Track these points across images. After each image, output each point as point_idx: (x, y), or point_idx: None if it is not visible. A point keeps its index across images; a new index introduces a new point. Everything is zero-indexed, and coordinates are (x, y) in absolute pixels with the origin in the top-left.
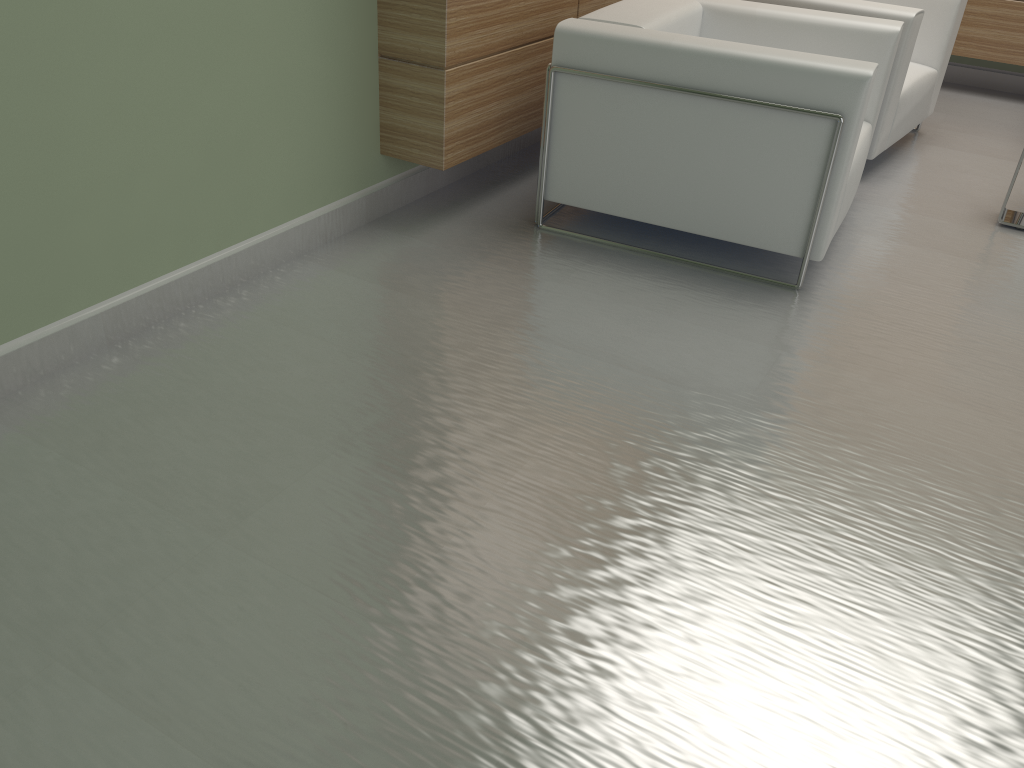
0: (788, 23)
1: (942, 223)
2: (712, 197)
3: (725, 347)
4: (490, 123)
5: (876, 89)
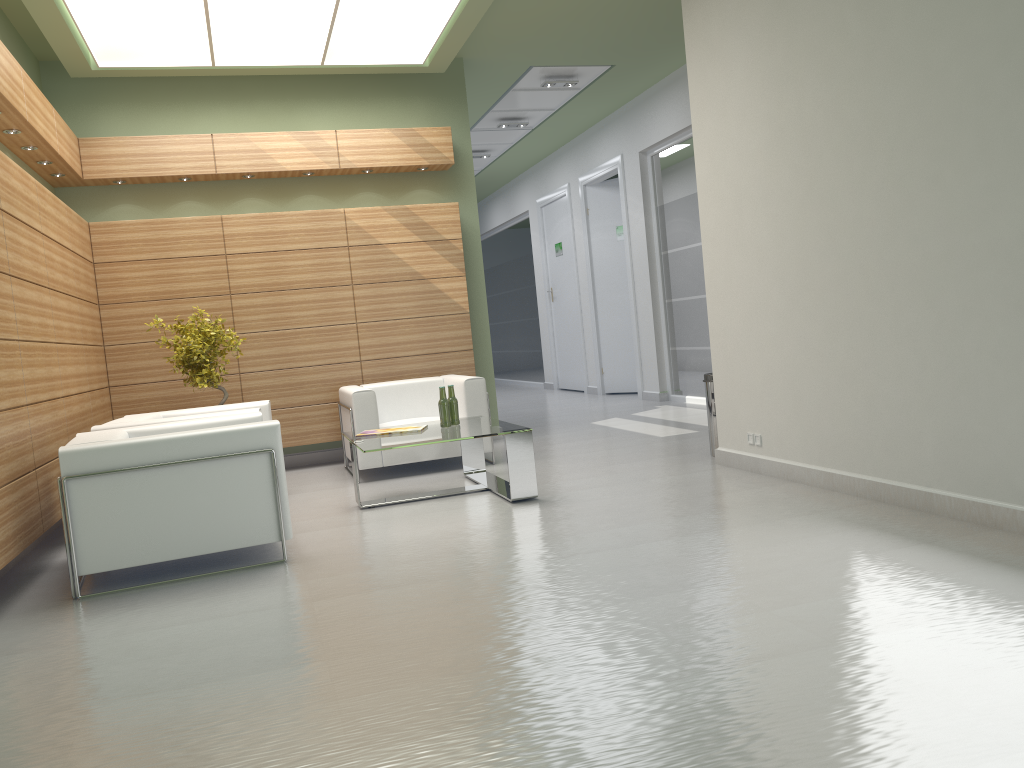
0: (192, 427)
1: (332, 517)
2: (209, 524)
3: (274, 590)
4: (10, 537)
5: None
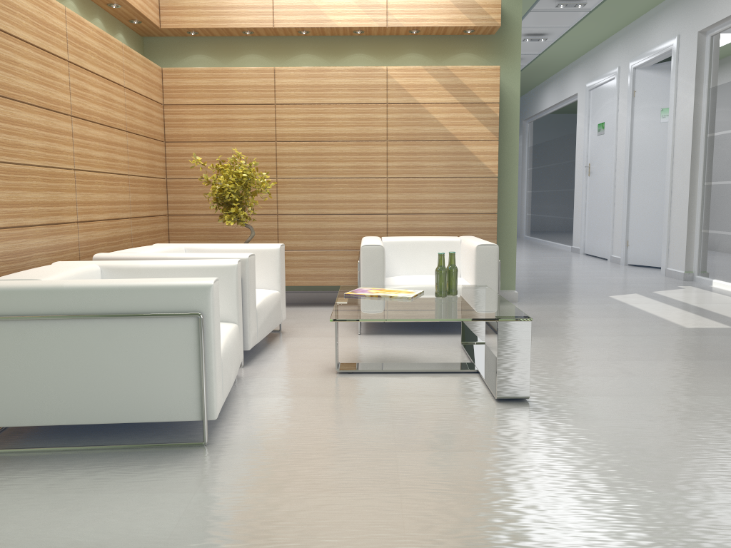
0: (164, 269)
1: (303, 379)
2: (122, 391)
3: (147, 503)
4: None
5: (234, 301)
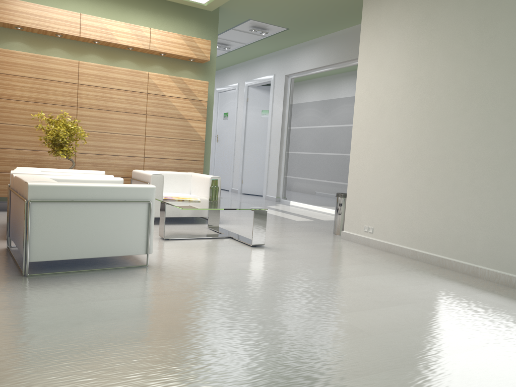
0: (84, 181)
1: None
2: (109, 240)
3: (158, 283)
4: None
5: None
